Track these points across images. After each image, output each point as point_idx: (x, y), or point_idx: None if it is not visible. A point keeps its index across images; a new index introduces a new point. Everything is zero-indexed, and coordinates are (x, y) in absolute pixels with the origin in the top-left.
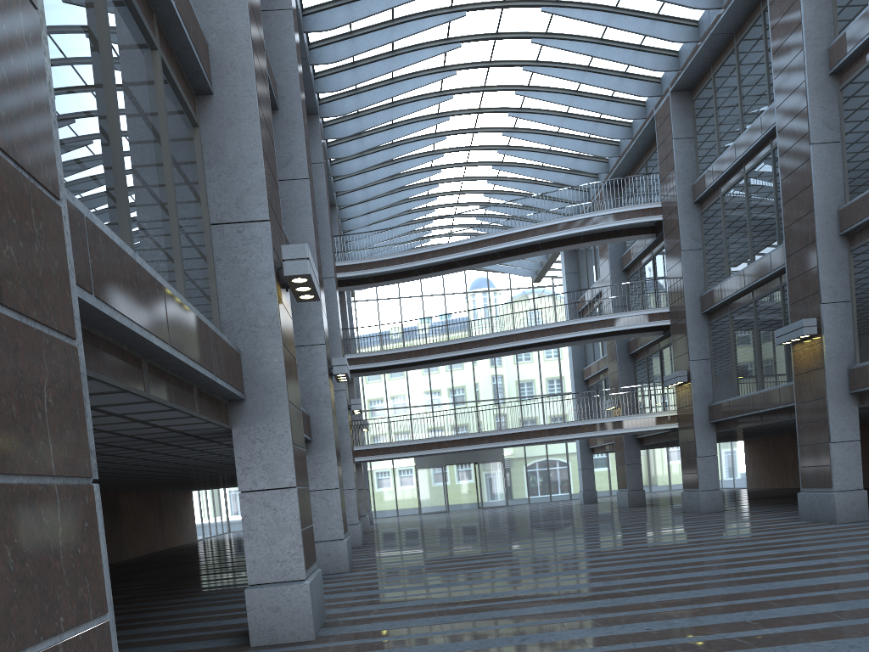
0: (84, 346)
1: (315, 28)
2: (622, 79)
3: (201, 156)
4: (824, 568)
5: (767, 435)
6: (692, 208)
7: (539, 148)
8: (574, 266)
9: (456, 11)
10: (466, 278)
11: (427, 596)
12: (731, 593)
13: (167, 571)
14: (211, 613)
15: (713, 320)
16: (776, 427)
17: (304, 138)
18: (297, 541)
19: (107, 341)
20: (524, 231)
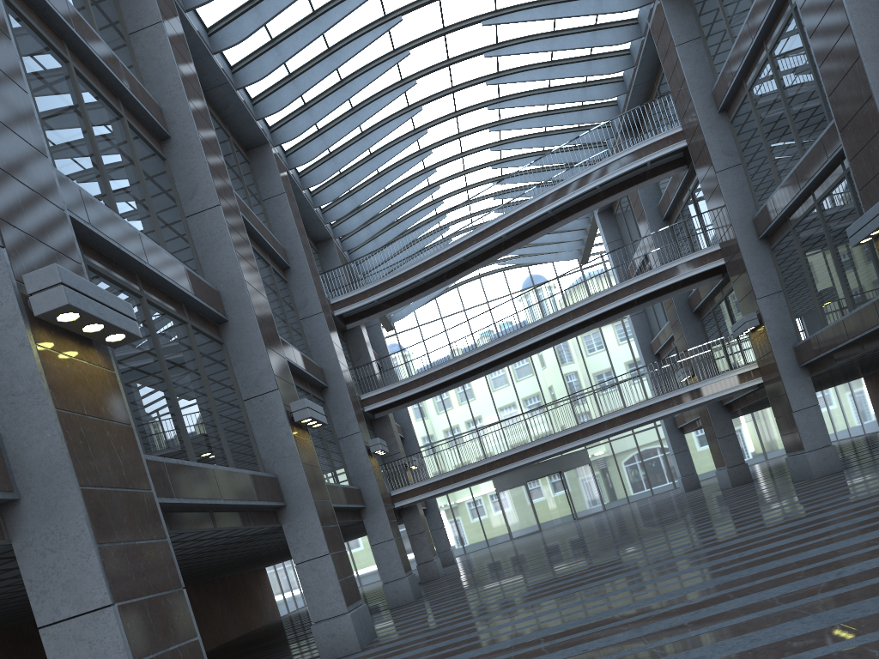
0: None
1: (224, 45)
2: None
3: None
4: None
5: None
6: (718, 119)
7: (535, 113)
8: (615, 233)
9: None
10: (507, 279)
11: None
12: (807, 633)
13: None
14: None
15: (774, 243)
16: None
17: (205, 161)
18: None
19: None
20: (530, 205)
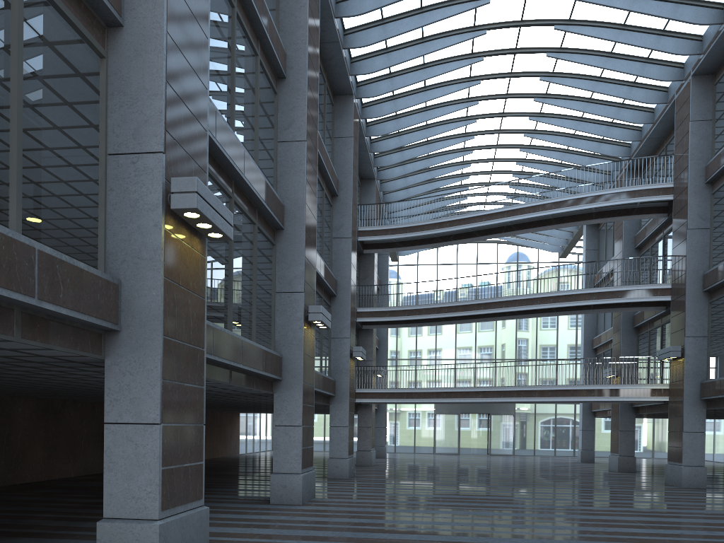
0: None
1: (345, 13)
2: (644, 64)
3: (105, 87)
4: None
5: None
6: (704, 188)
7: (564, 133)
8: (594, 243)
9: None
10: (498, 250)
11: None
12: None
13: None
14: None
15: (713, 298)
16: None
17: (305, 104)
18: (154, 479)
19: None
20: (536, 205)
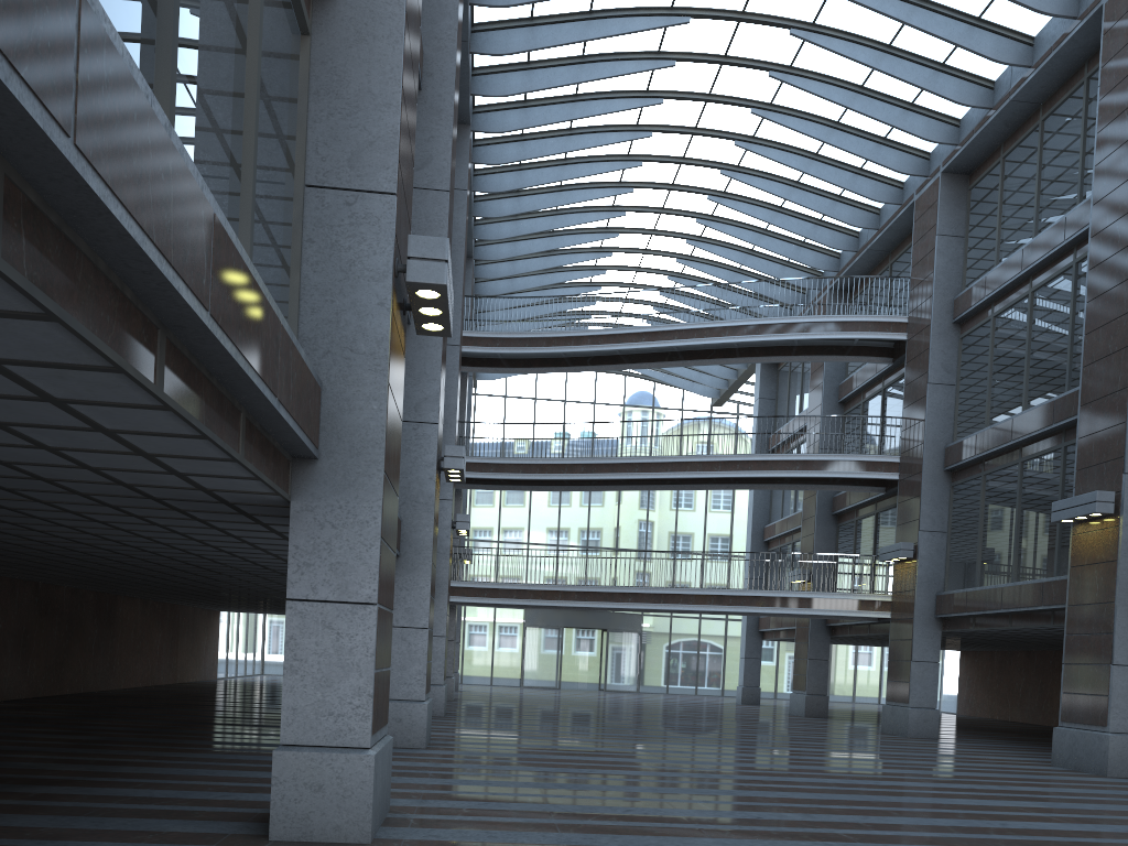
0: (45, 251)
1: (485, 1)
2: (880, 146)
3: (307, 80)
4: (1126, 839)
5: (995, 648)
6: (950, 329)
7: (752, 226)
8: (771, 390)
9: (678, 15)
10: (626, 386)
11: (541, 799)
12: None
13: (166, 713)
14: (217, 779)
15: (958, 481)
16: (1021, 636)
17: (451, 135)
18: (366, 687)
19: (95, 266)
20: (721, 327)
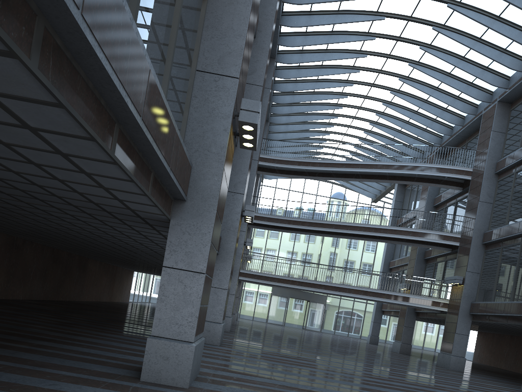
0: (61, 71)
1: (289, 1)
2: (469, 86)
3: (203, 20)
4: None
5: (495, 332)
6: (493, 176)
7: (402, 119)
8: (401, 197)
9: (379, 15)
10: (332, 188)
11: (271, 377)
12: None
13: (103, 314)
14: (121, 348)
15: (488, 249)
16: (511, 328)
17: (266, 60)
18: (195, 313)
19: (87, 85)
20: (381, 164)
